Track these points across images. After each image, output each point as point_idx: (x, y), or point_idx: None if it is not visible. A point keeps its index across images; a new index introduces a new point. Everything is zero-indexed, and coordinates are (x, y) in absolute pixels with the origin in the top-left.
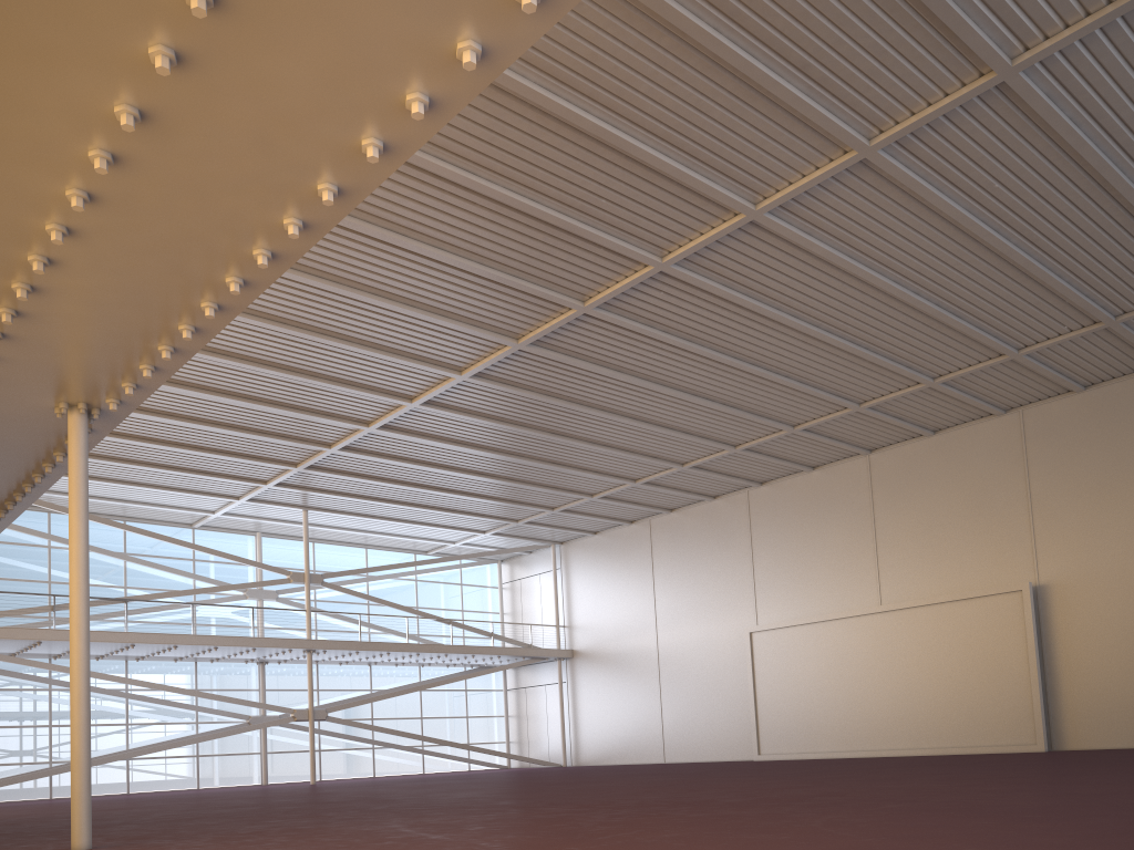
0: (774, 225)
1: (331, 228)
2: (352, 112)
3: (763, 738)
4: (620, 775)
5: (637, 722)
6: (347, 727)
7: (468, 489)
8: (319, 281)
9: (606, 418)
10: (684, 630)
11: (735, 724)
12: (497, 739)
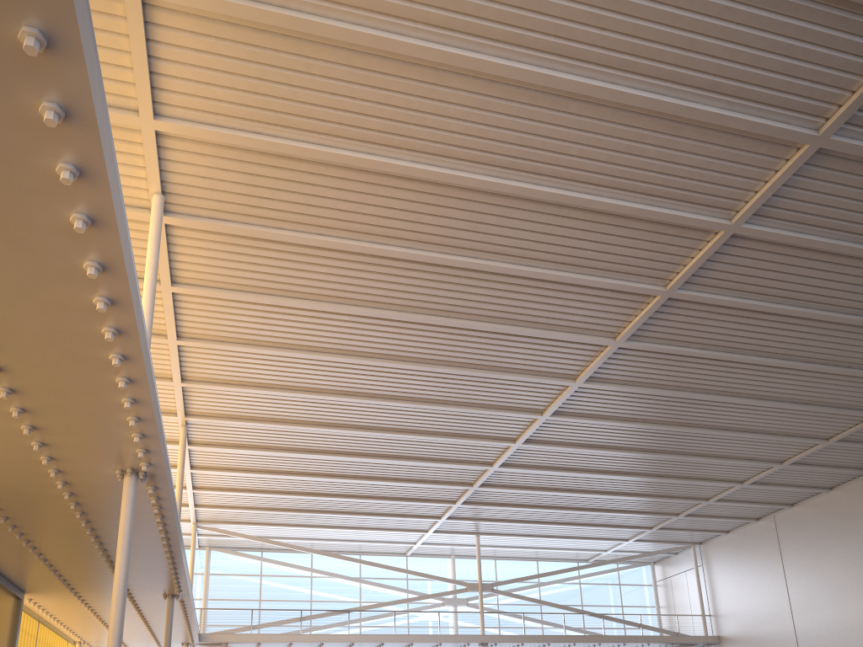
0: (757, 232)
1: (131, 298)
2: (39, 196)
3: None
4: None
5: None
6: None
7: (596, 506)
8: (403, 364)
9: (686, 432)
10: (818, 613)
11: None
12: None
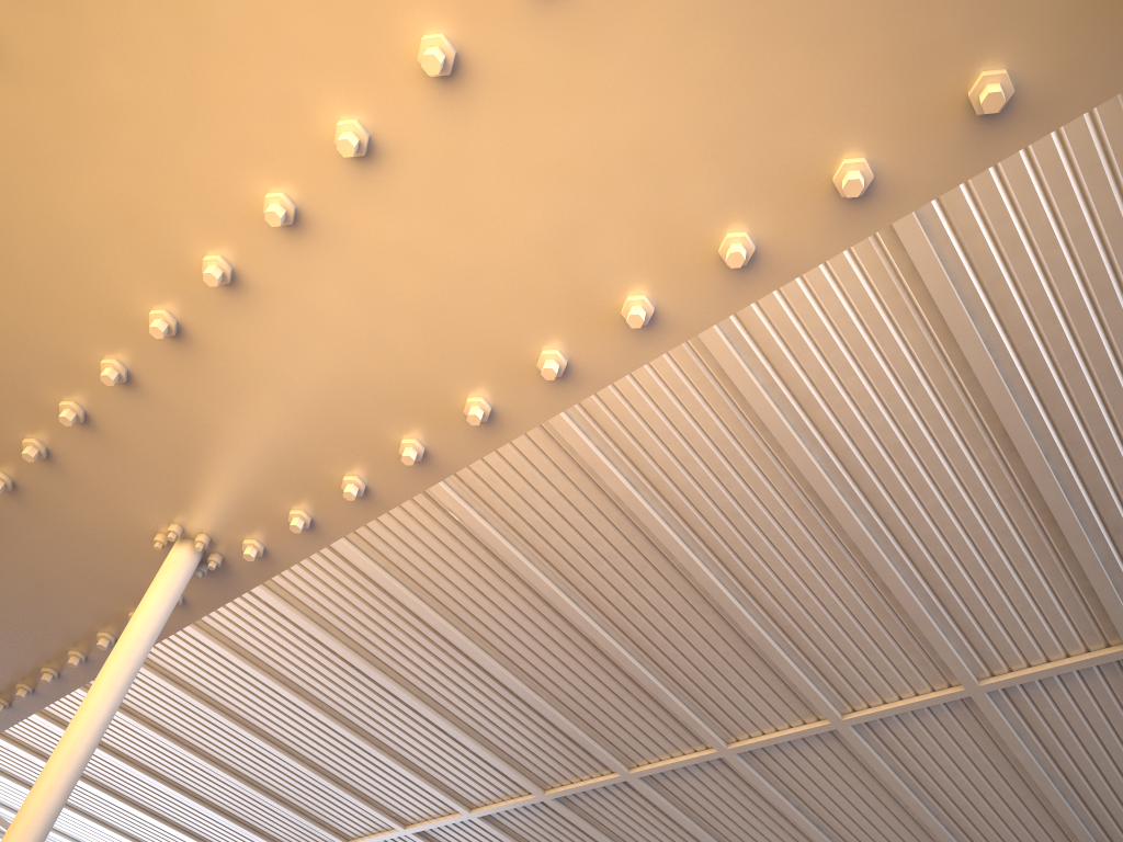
0: (989, 709)
1: (904, 214)
2: None
3: None
4: None
5: None
6: None
7: None
8: (452, 630)
9: None
10: None
11: None
12: None
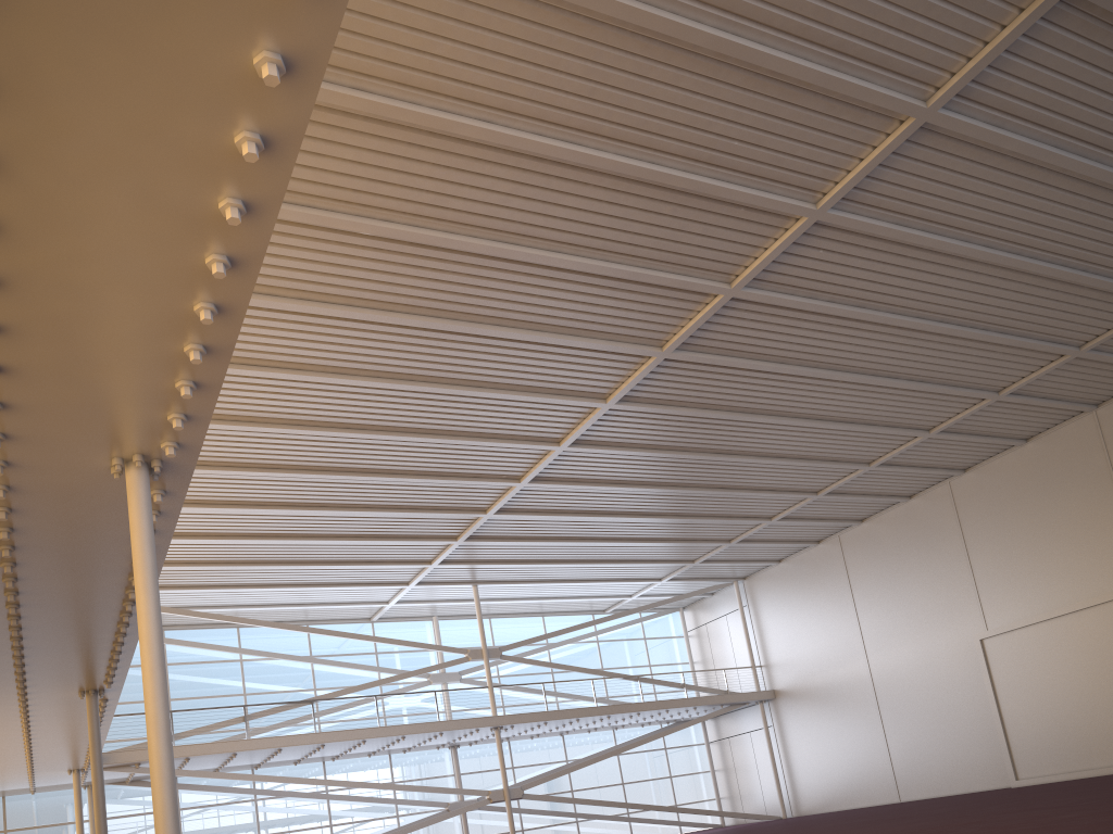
0: (953, 123)
1: (327, 61)
2: None
3: (1019, 760)
4: (856, 824)
5: (860, 759)
6: (547, 803)
7: (636, 534)
8: (436, 321)
9: (774, 424)
10: (899, 649)
11: (980, 747)
12: (706, 797)
